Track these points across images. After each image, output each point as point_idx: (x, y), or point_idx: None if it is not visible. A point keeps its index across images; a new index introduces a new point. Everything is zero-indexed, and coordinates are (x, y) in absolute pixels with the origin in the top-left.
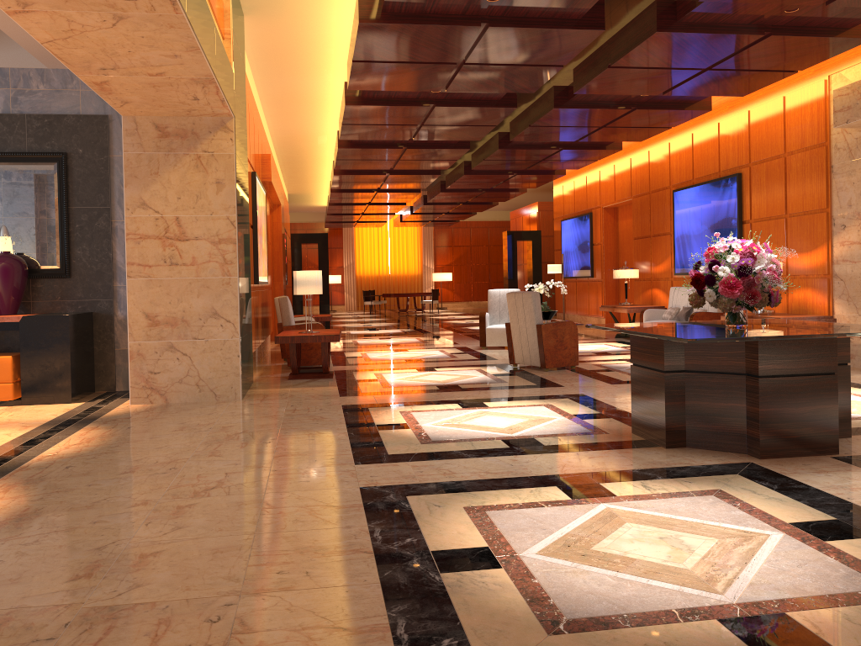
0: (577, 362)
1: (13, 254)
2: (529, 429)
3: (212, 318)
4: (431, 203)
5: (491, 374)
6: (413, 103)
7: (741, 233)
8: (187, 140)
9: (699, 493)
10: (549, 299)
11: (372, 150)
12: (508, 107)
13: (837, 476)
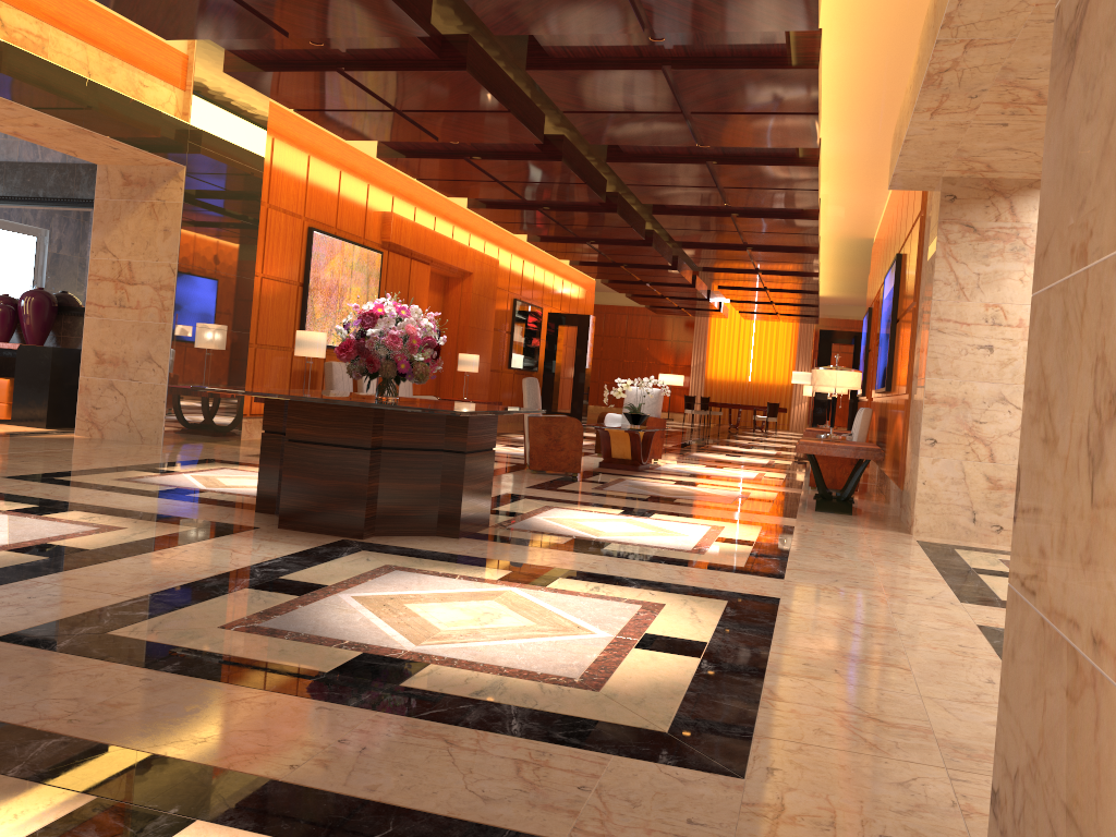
0: (578, 468)
1: (43, 290)
2: (240, 489)
3: (147, 362)
4: (728, 288)
5: None
6: (446, 156)
7: (892, 336)
8: (145, 188)
9: (100, 526)
10: None
11: (508, 212)
12: (551, 160)
13: (260, 543)
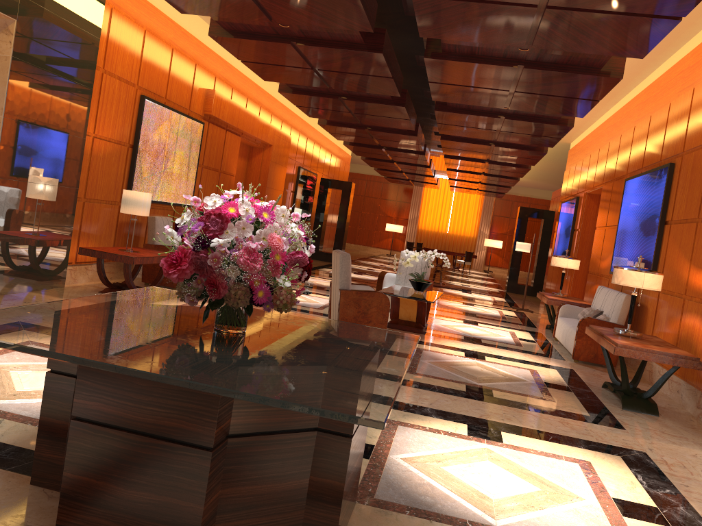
0: None
1: None
2: (30, 401)
3: None
4: (454, 170)
5: None
6: (274, 39)
7: (660, 235)
8: None
9: None
10: None
11: (312, 98)
12: (372, 52)
13: None
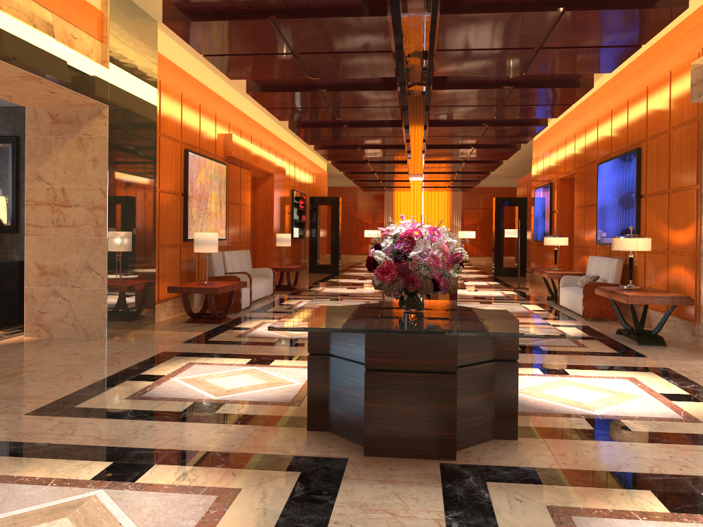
0: None
1: None
2: (243, 393)
3: (86, 270)
4: (430, 173)
5: None
6: (303, 89)
7: (638, 207)
8: (72, 125)
9: (212, 491)
10: None
11: (319, 129)
12: (389, 90)
13: (390, 490)
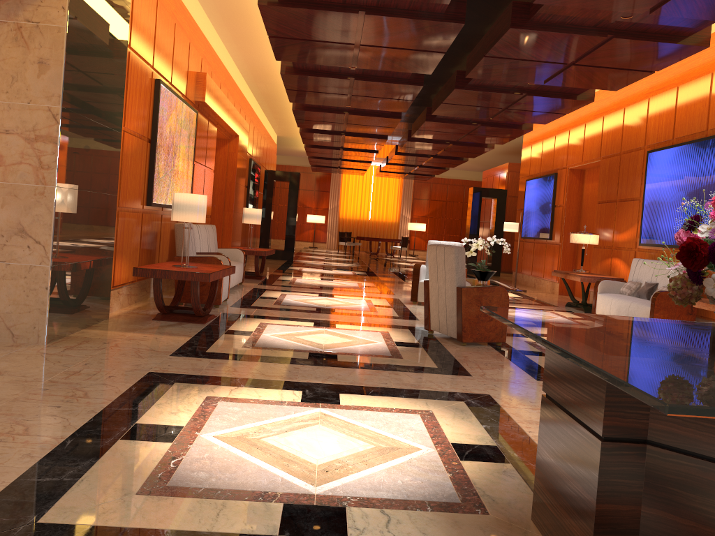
0: (504, 338)
1: None
2: (356, 476)
3: (17, 236)
4: (403, 154)
5: (393, 342)
6: (338, 9)
7: None
8: (6, 4)
9: None
10: (510, 258)
11: (317, 80)
12: (453, 22)
13: None
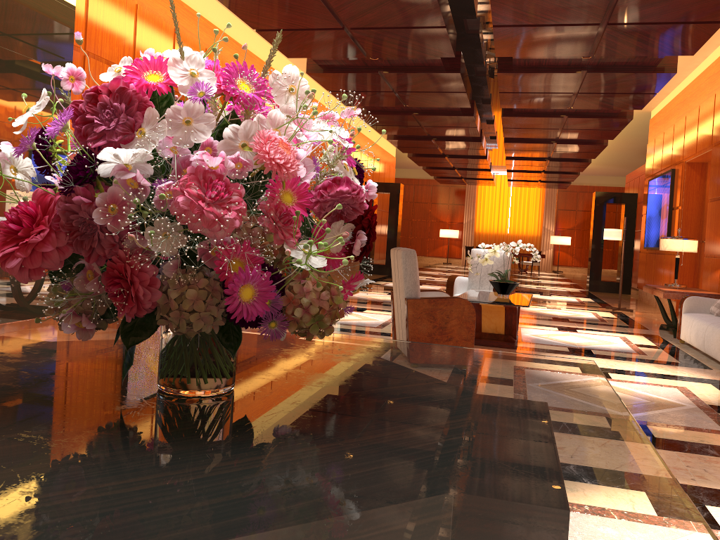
0: None
1: None
2: None
3: None
4: (514, 158)
5: None
6: None
7: None
8: None
9: None
10: None
11: (347, 76)
12: None
13: None
